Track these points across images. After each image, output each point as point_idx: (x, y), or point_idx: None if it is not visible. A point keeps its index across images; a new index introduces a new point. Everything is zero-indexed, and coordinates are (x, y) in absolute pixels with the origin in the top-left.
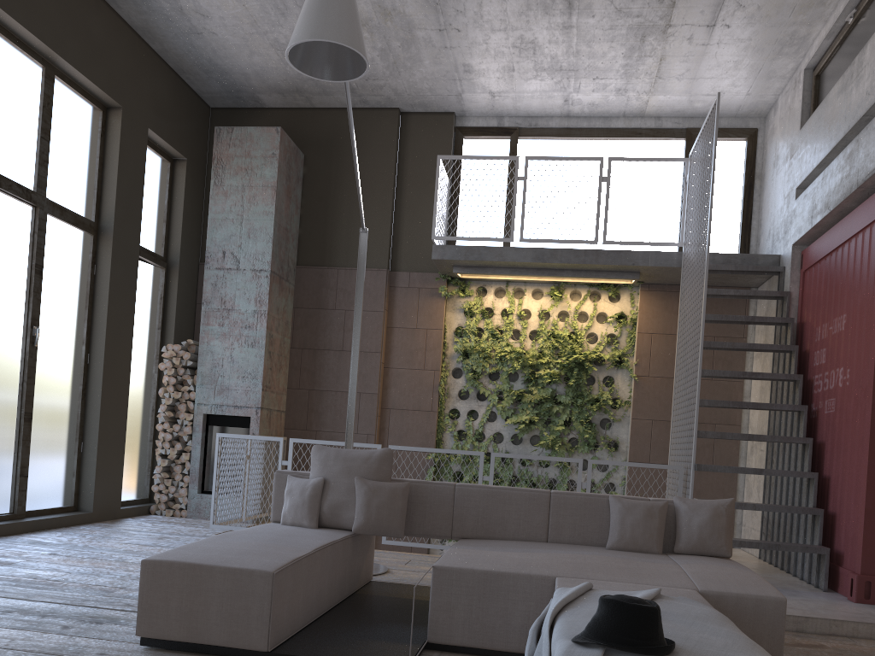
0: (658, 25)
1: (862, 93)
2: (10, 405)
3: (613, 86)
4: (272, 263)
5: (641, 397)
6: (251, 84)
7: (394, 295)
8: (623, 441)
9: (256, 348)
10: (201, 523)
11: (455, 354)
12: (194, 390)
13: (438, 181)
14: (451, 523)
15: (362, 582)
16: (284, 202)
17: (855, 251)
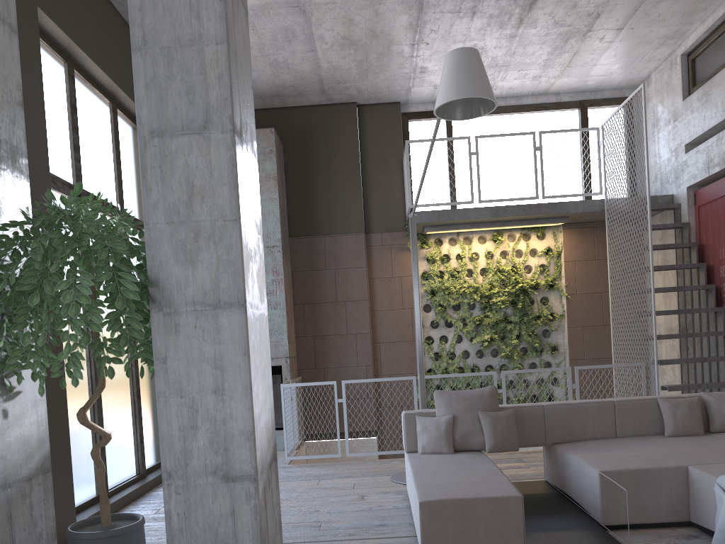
0: (581, 30)
1: None
2: (126, 387)
3: (531, 75)
4: (281, 239)
5: (572, 310)
6: None
7: (371, 252)
8: (561, 344)
9: (278, 309)
10: None
11: (423, 294)
12: None
13: (409, 161)
14: (544, 434)
15: None
16: (280, 188)
17: None
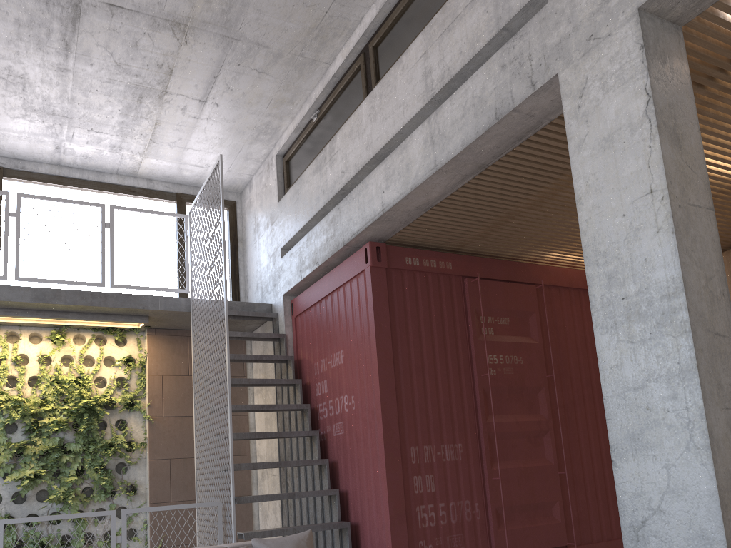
0: (156, 89)
1: (338, 172)
2: None
3: (108, 142)
4: None
5: (157, 437)
6: None
7: None
8: (141, 483)
9: None
10: None
11: None
12: None
13: None
14: None
15: None
16: None
17: (345, 298)
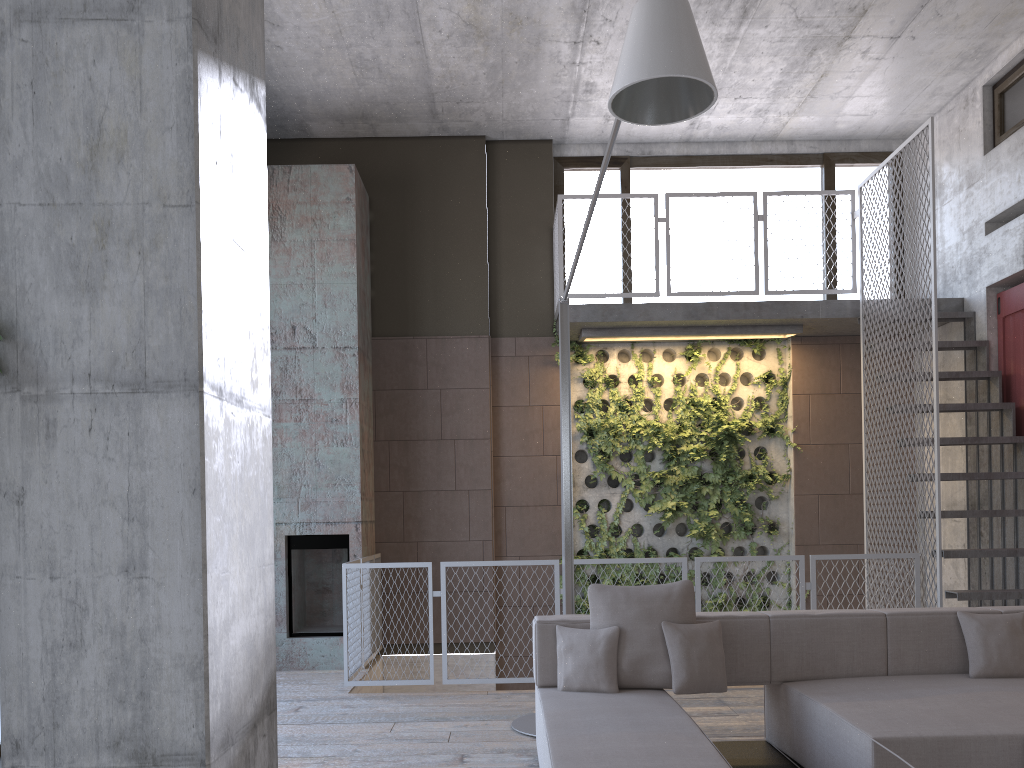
0: (836, 36)
1: None
2: None
3: (754, 107)
4: (358, 338)
5: (803, 469)
6: (304, 109)
7: (498, 366)
8: (783, 521)
9: (348, 446)
10: (304, 676)
11: (576, 434)
12: None
13: (562, 226)
14: (769, 664)
15: None
16: (361, 258)
17: None
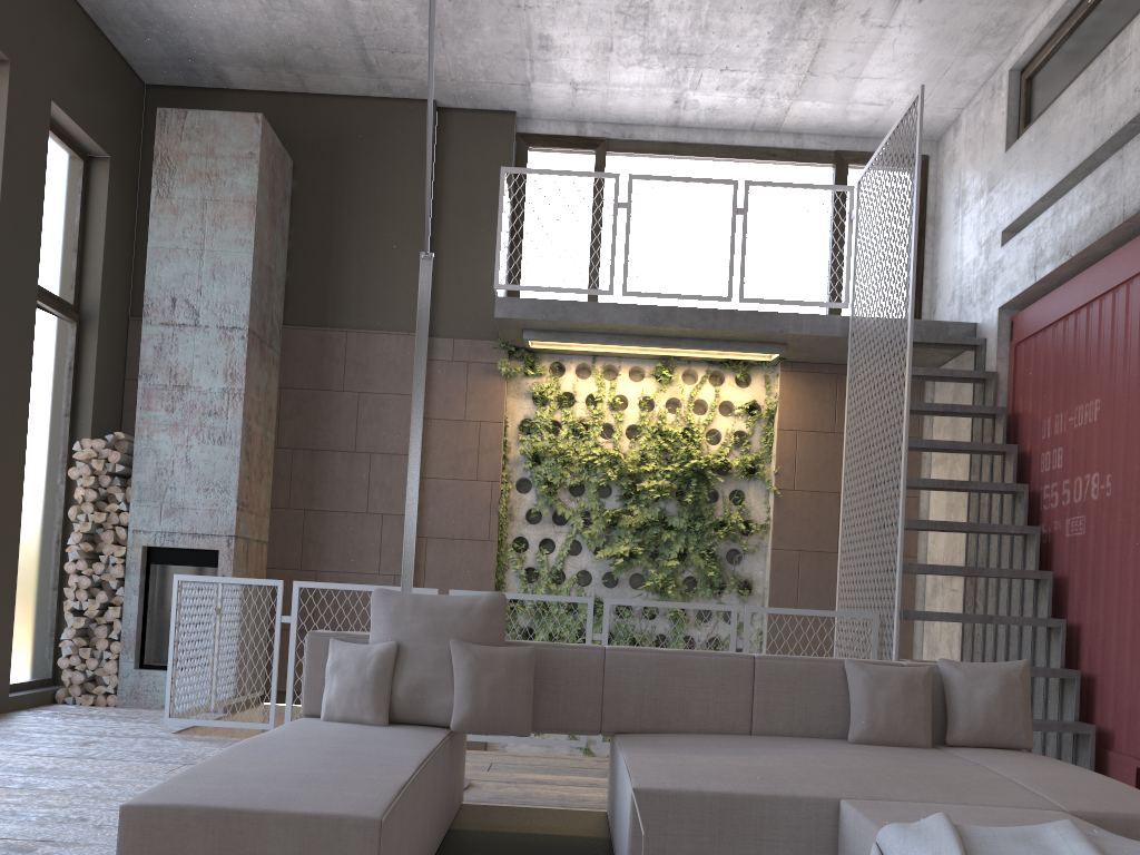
0: None
1: (1127, 91)
2: None
3: (745, 83)
4: (250, 318)
5: (784, 519)
6: (214, 48)
7: (431, 371)
8: (758, 580)
9: (227, 445)
10: (142, 715)
11: (520, 459)
12: (127, 510)
13: (503, 204)
14: (600, 709)
15: (456, 810)
16: (267, 227)
17: (1114, 311)
